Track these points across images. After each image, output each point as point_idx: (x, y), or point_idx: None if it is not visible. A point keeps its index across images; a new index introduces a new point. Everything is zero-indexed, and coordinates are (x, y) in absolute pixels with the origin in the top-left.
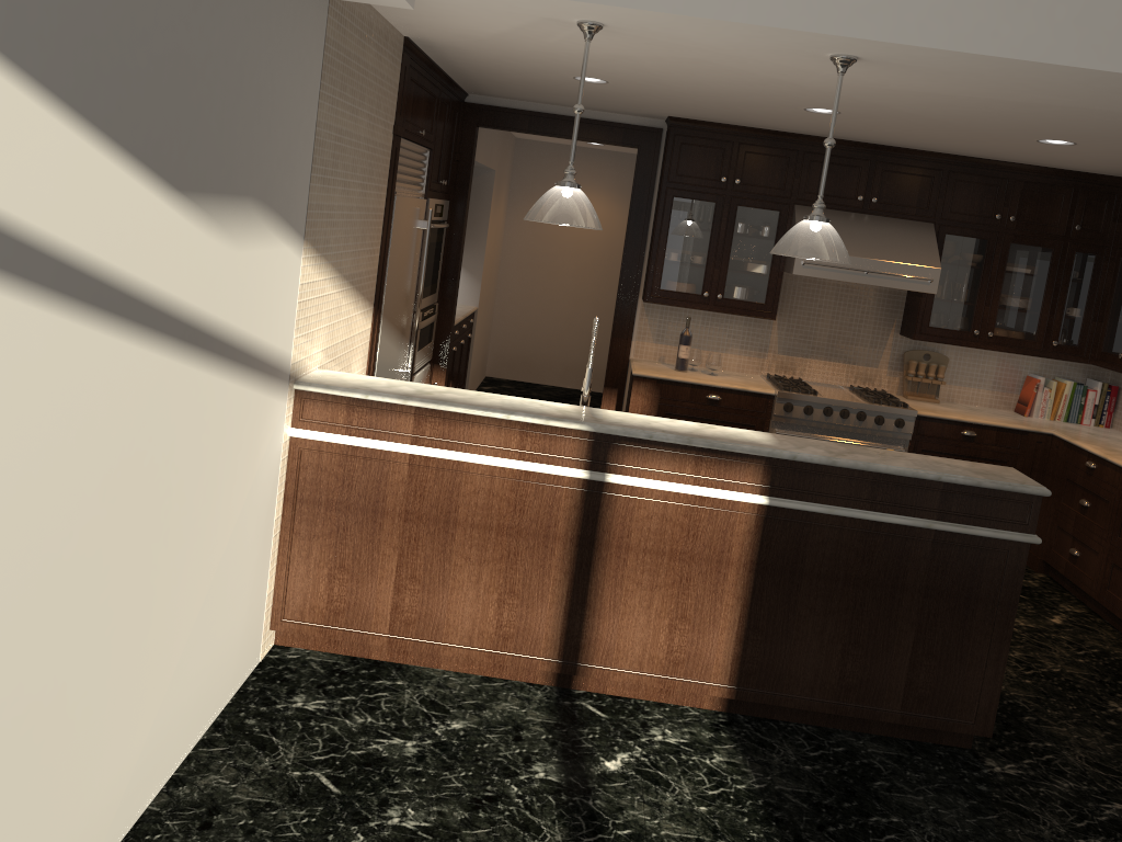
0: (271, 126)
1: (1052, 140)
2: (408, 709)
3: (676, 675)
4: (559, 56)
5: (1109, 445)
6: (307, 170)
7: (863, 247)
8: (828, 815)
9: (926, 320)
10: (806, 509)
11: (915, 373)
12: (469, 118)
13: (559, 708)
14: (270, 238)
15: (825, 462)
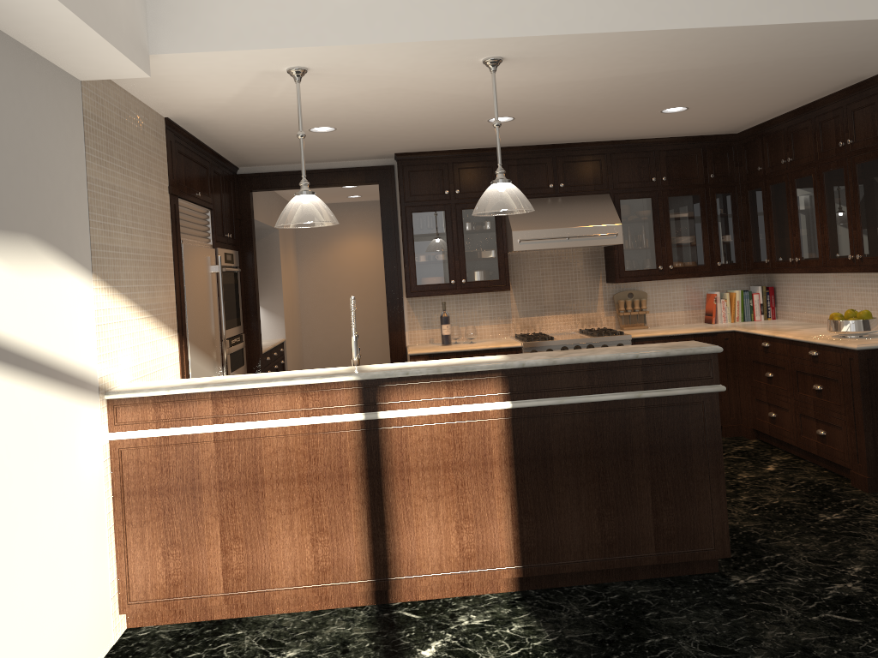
0: (38, 177)
1: (671, 109)
2: (248, 651)
3: (471, 568)
4: (289, 110)
5: (775, 328)
6: (84, 216)
7: (561, 220)
8: (611, 647)
9: (622, 266)
10: (542, 404)
11: (625, 309)
12: (243, 186)
13: (379, 620)
14: (55, 269)
15: (548, 363)
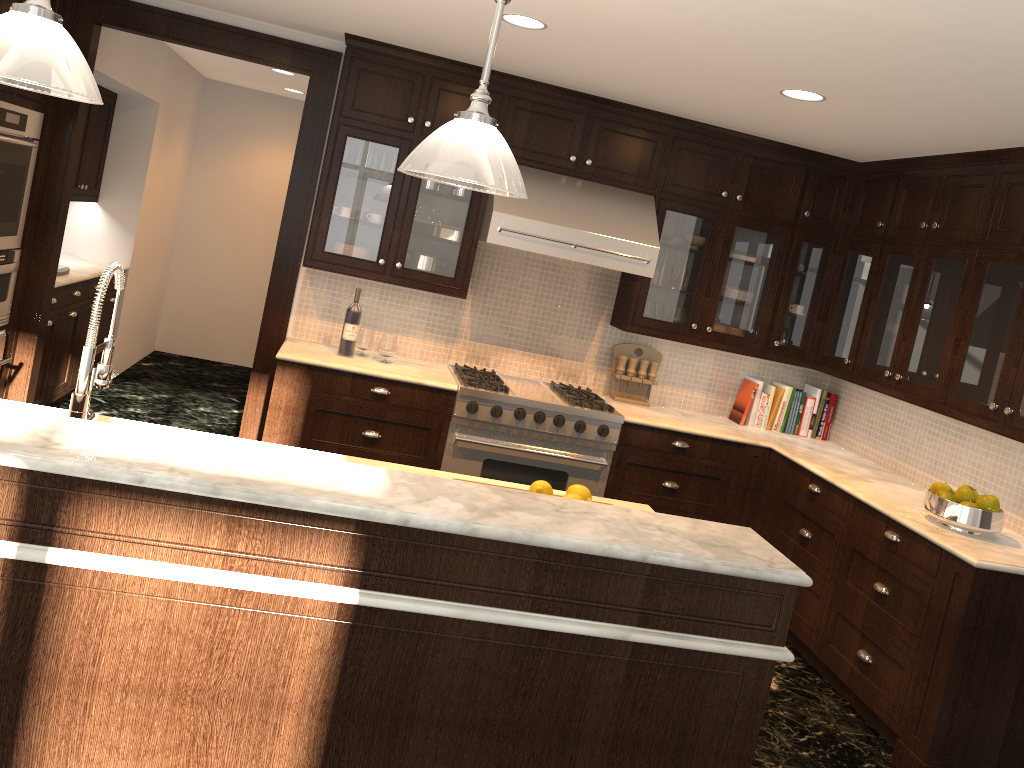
0: None
1: (798, 92)
2: None
3: None
4: None
5: (833, 464)
6: None
7: (573, 216)
8: None
9: (640, 309)
10: (424, 611)
11: (625, 370)
12: (85, 11)
13: None
14: None
15: (459, 530)
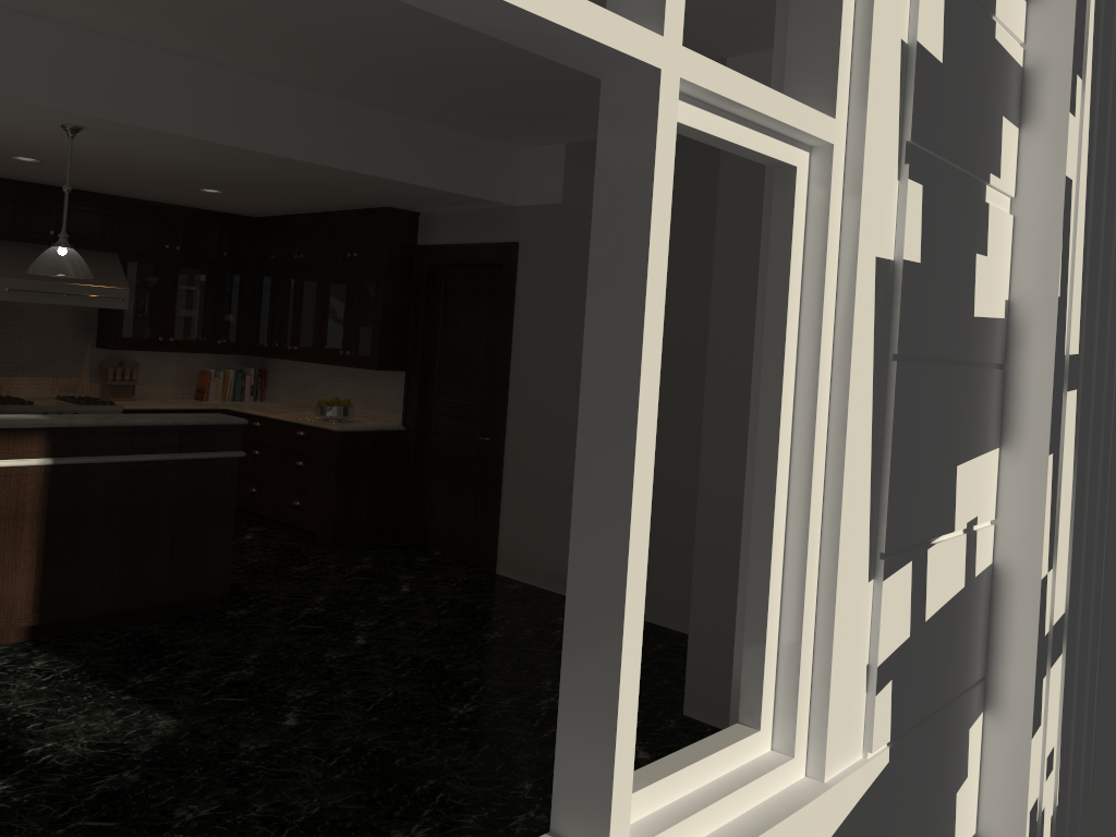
0: None
1: (208, 190)
2: None
3: None
4: None
5: (267, 409)
6: None
7: None
8: (136, 663)
9: (120, 332)
10: (84, 461)
11: (114, 378)
12: None
13: None
14: None
15: (95, 424)
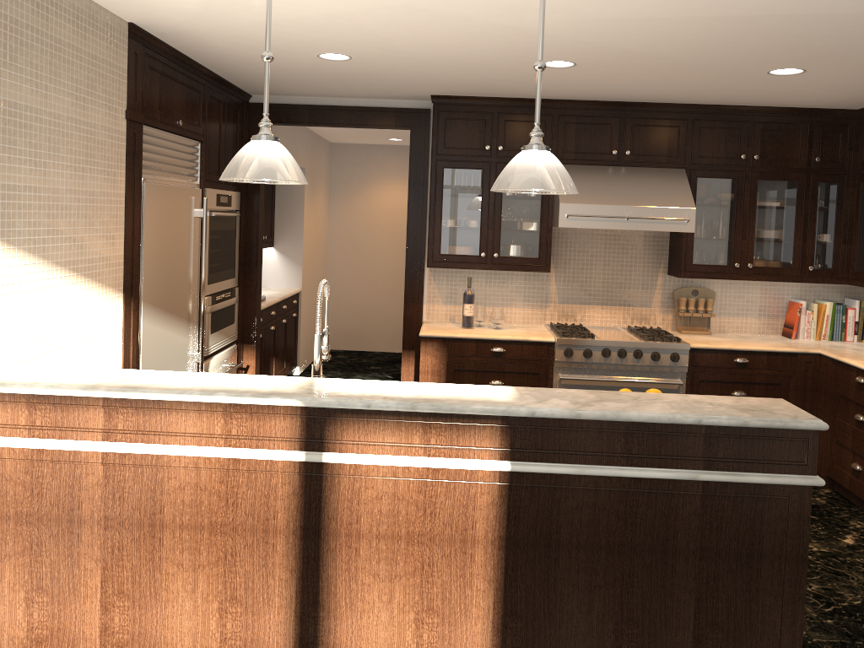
0: None
1: (782, 70)
2: None
3: None
4: (282, 26)
5: None
6: None
7: (622, 195)
8: None
9: (689, 258)
10: (554, 471)
11: (686, 308)
12: (254, 117)
13: None
14: None
15: (568, 415)
